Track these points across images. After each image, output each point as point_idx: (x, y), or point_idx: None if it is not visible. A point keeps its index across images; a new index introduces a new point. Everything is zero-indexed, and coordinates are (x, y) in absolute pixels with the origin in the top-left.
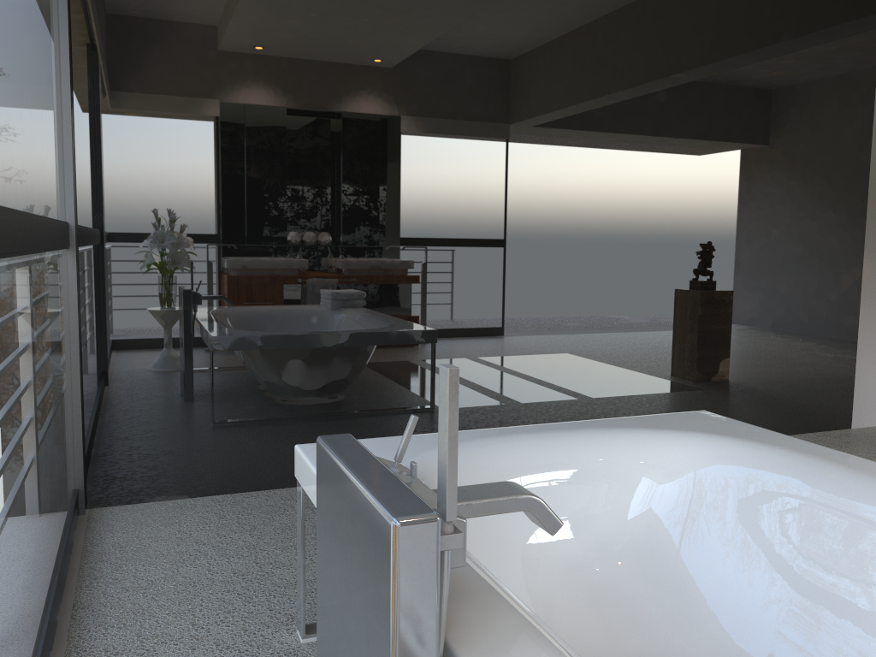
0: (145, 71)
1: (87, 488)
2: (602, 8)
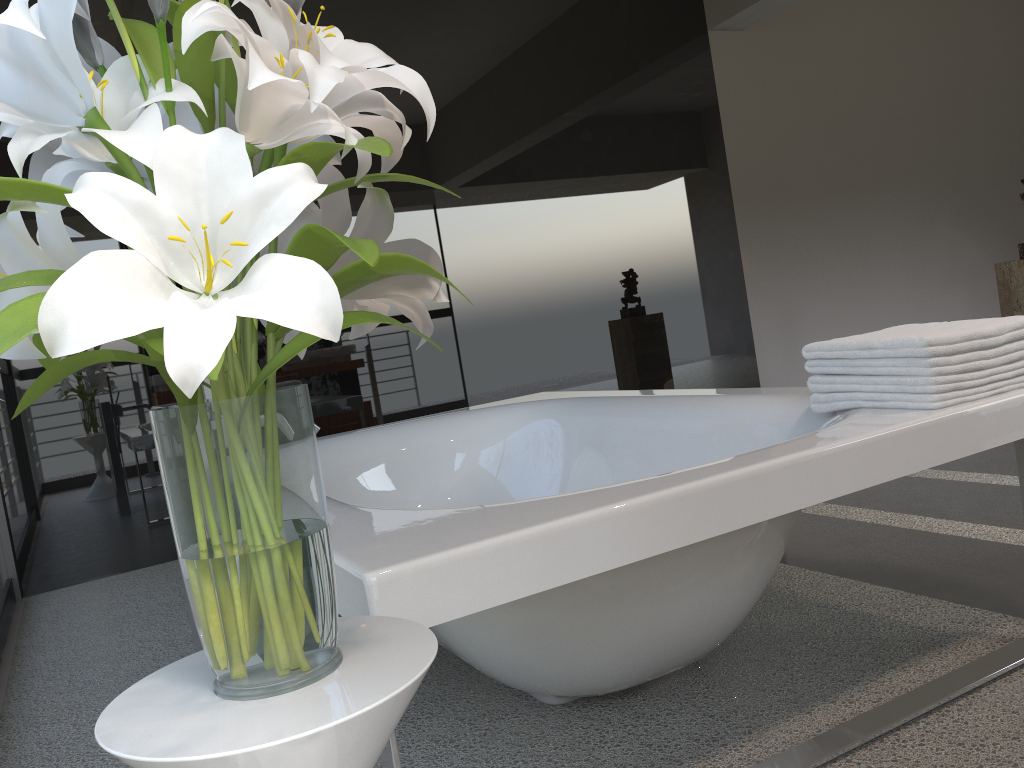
0: None
1: (21, 578)
2: (439, 69)
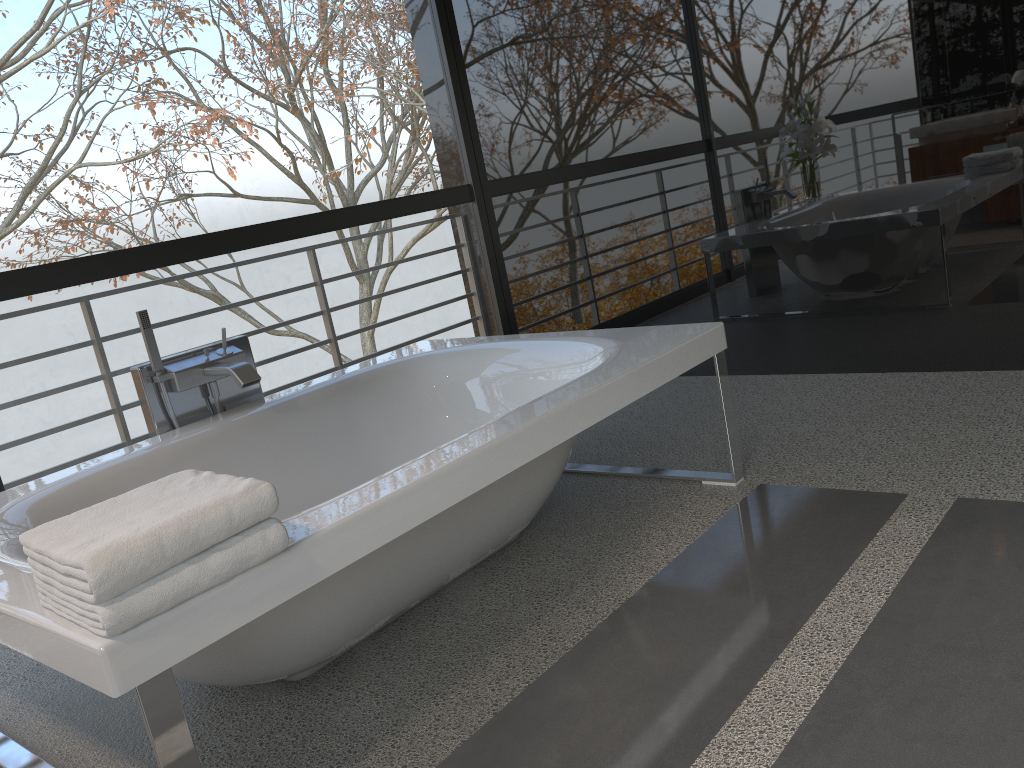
0: (493, 59)
1: None
2: None
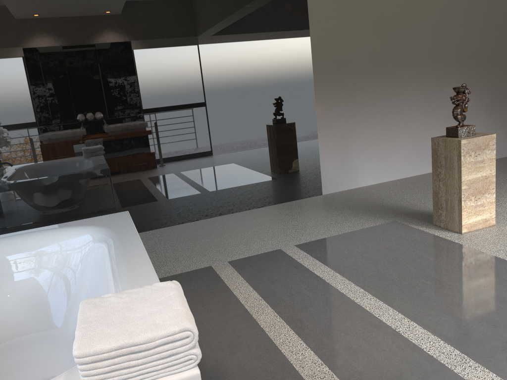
0: None
1: None
2: None
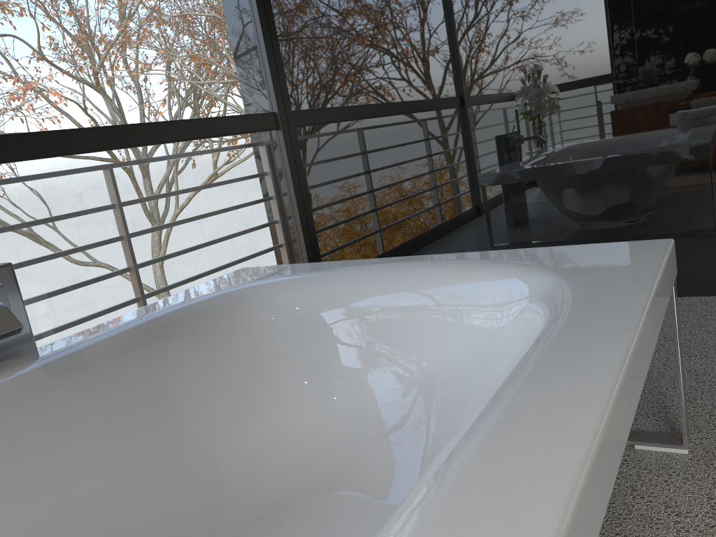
0: None
1: None
2: None
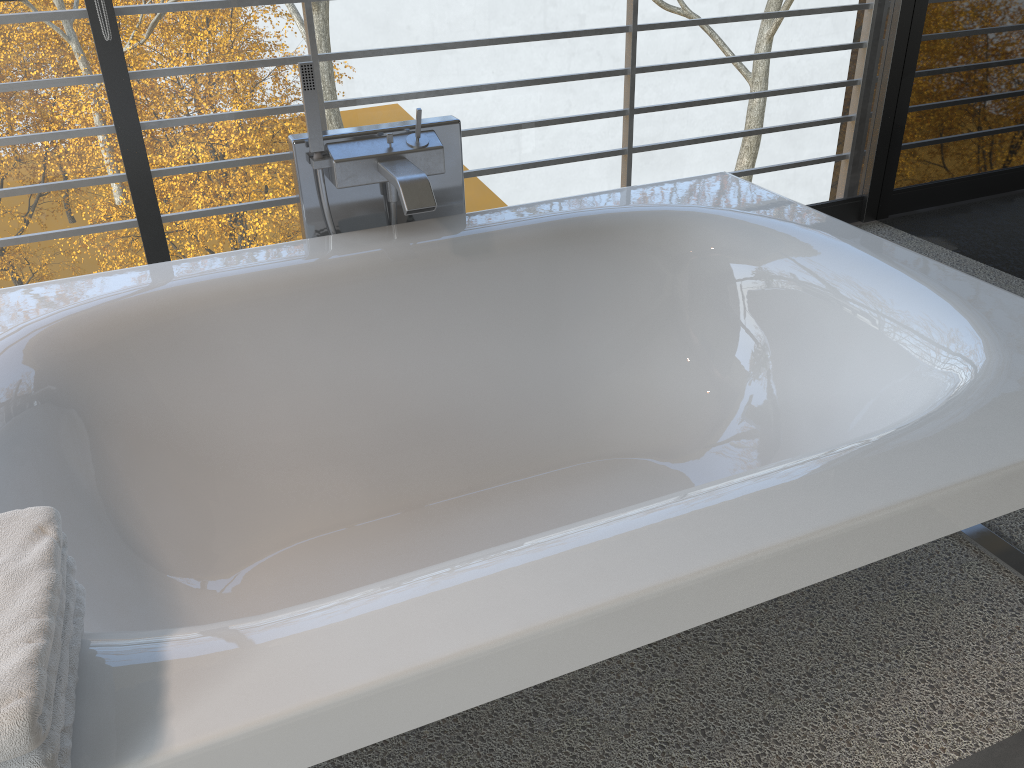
0: None
1: (880, 201)
2: None
